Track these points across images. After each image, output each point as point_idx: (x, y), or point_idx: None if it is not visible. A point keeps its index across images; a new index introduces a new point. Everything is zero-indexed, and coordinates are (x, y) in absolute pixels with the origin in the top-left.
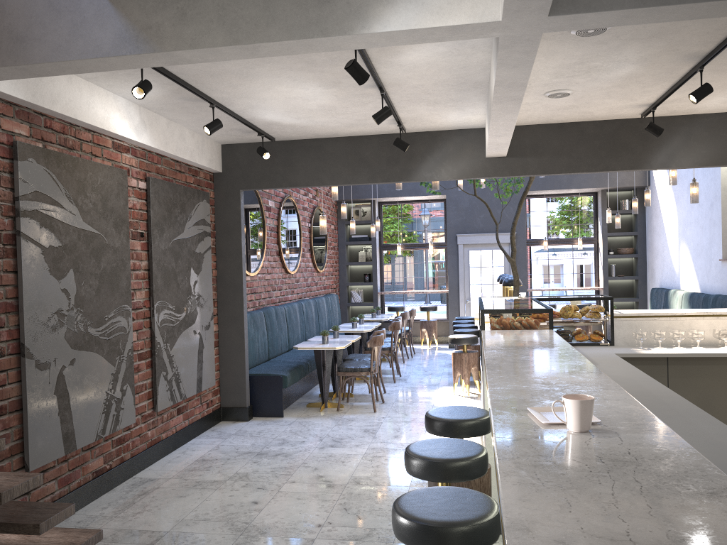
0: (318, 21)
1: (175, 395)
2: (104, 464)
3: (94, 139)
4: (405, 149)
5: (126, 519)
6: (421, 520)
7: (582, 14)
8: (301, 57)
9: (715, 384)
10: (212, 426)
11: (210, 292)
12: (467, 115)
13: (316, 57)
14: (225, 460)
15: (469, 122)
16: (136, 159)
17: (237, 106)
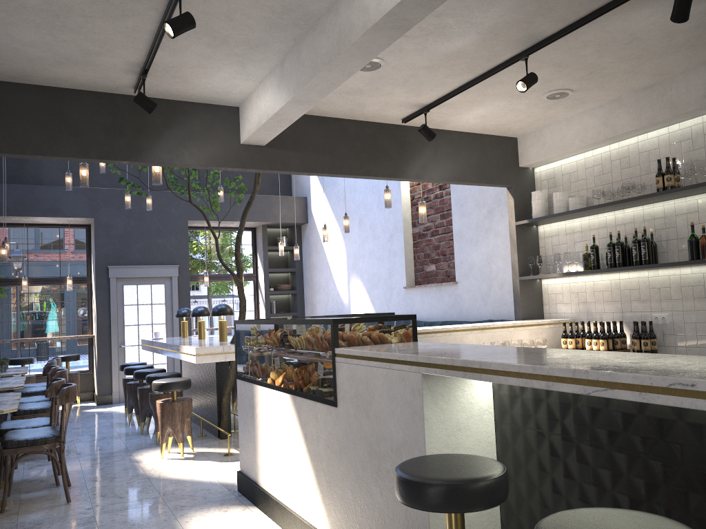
0: None
1: None
2: None
3: None
4: (152, 109)
5: None
6: None
7: None
8: None
9: None
10: None
11: None
12: (239, 78)
13: None
14: None
15: (230, 93)
16: None
17: None
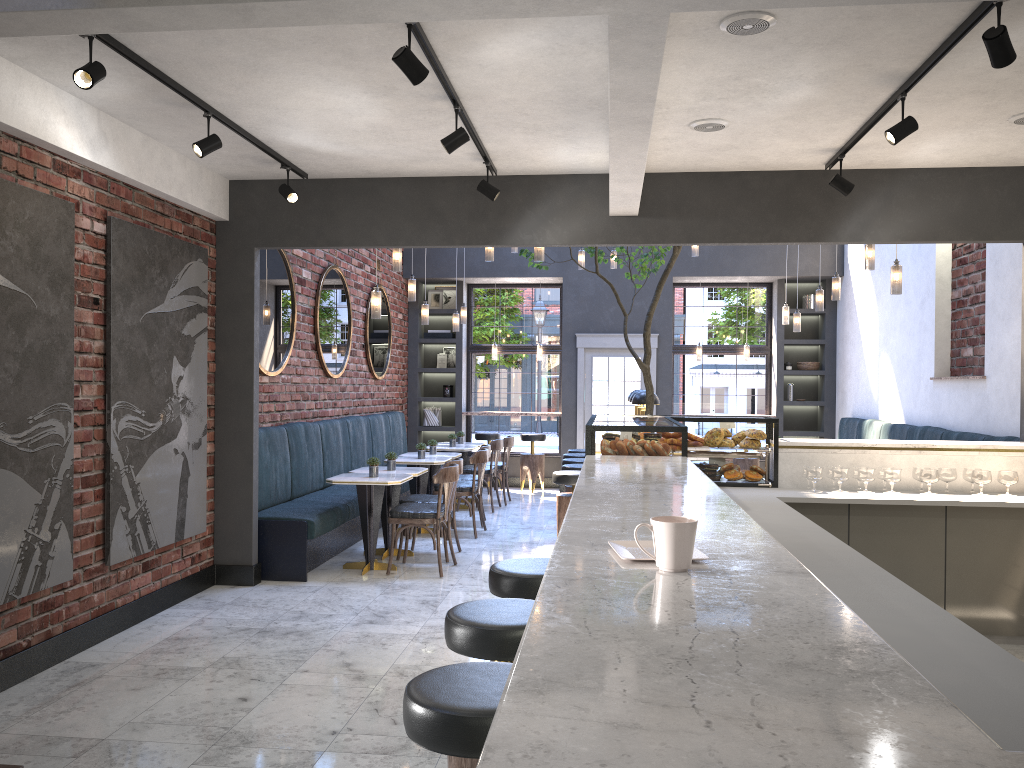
0: None
1: (139, 542)
2: (19, 639)
3: (23, 152)
4: (493, 197)
5: (42, 720)
6: (442, 707)
7: None
8: (333, 44)
9: (912, 543)
10: (199, 592)
11: (203, 395)
12: (583, 152)
13: (355, 44)
14: (209, 640)
15: (587, 163)
16: (91, 189)
17: (246, 119)
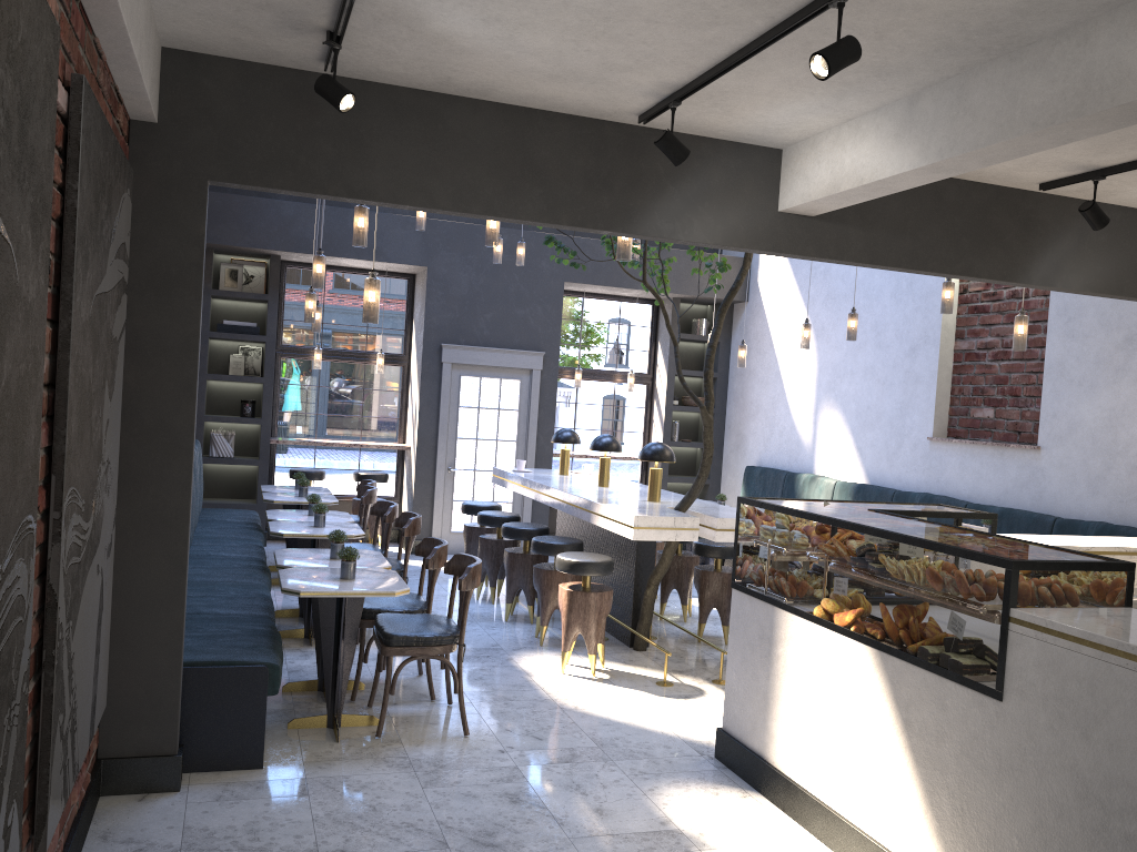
0: None
1: (67, 777)
2: None
3: None
4: (682, 159)
5: None
6: None
7: None
8: None
9: None
10: (91, 822)
11: (117, 451)
12: (818, 113)
13: None
14: None
15: (785, 130)
16: (57, 2)
17: None
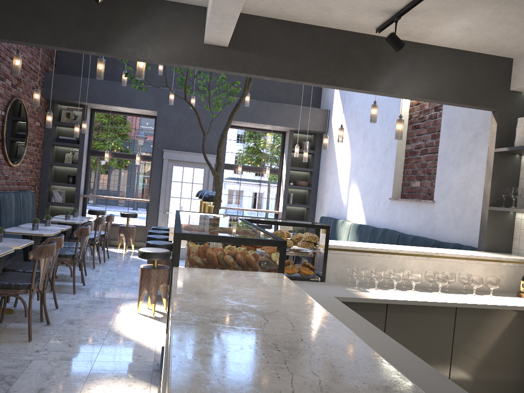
0: None
1: None
2: None
3: None
4: None
5: None
6: None
7: None
8: None
9: (431, 335)
10: None
11: None
12: None
13: None
14: None
15: None
16: None
17: None
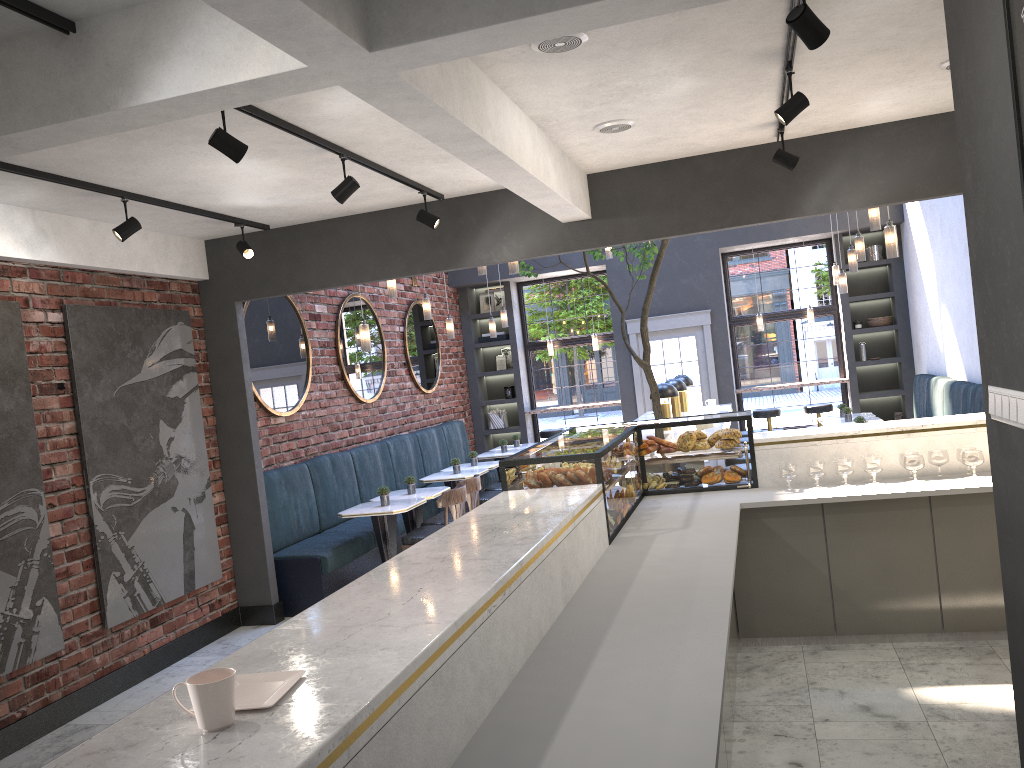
0: (73, 95)
1: (141, 602)
2: (12, 712)
3: None
4: (432, 225)
5: None
6: None
7: (418, 43)
8: (179, 128)
9: (897, 539)
10: (223, 636)
11: (202, 450)
12: None
13: (199, 124)
14: None
15: None
16: (41, 282)
17: (167, 195)
